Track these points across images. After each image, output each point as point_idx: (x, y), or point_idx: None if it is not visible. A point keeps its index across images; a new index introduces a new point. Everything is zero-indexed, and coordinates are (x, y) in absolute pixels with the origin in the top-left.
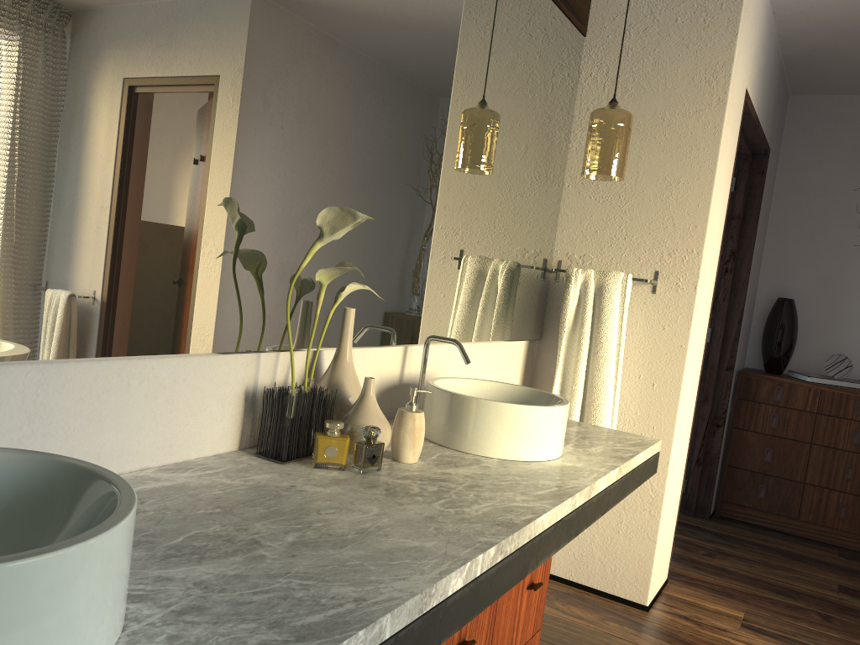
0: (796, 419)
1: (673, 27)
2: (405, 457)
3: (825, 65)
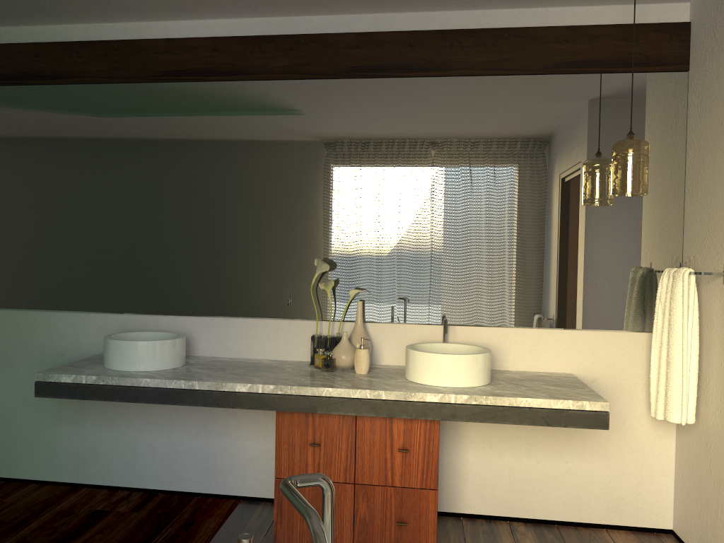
0: None
1: (723, 41)
2: (355, 370)
3: None
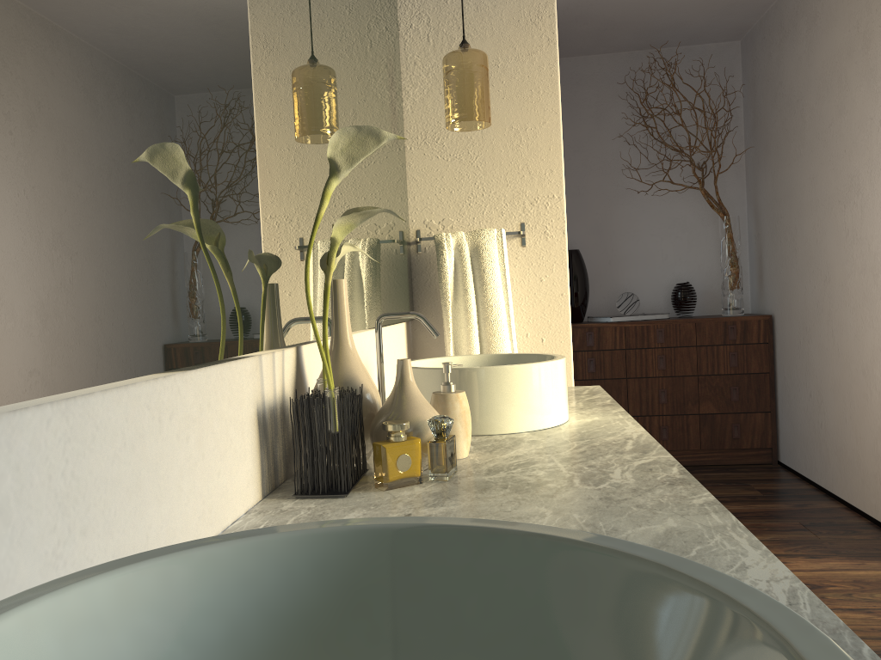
0: (610, 359)
1: None
2: (459, 451)
3: (572, 24)
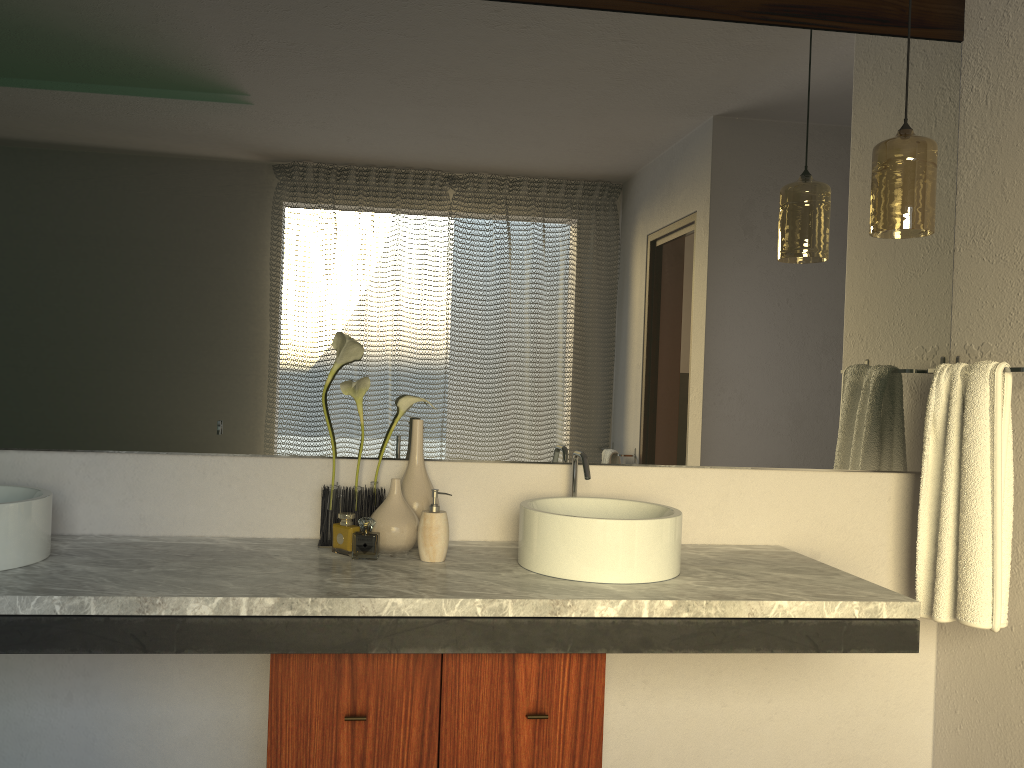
0: None
1: None
2: (421, 555)
3: None
